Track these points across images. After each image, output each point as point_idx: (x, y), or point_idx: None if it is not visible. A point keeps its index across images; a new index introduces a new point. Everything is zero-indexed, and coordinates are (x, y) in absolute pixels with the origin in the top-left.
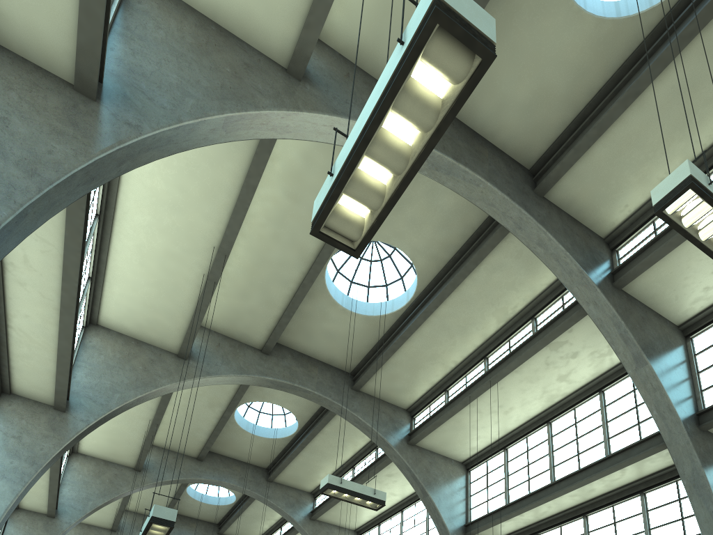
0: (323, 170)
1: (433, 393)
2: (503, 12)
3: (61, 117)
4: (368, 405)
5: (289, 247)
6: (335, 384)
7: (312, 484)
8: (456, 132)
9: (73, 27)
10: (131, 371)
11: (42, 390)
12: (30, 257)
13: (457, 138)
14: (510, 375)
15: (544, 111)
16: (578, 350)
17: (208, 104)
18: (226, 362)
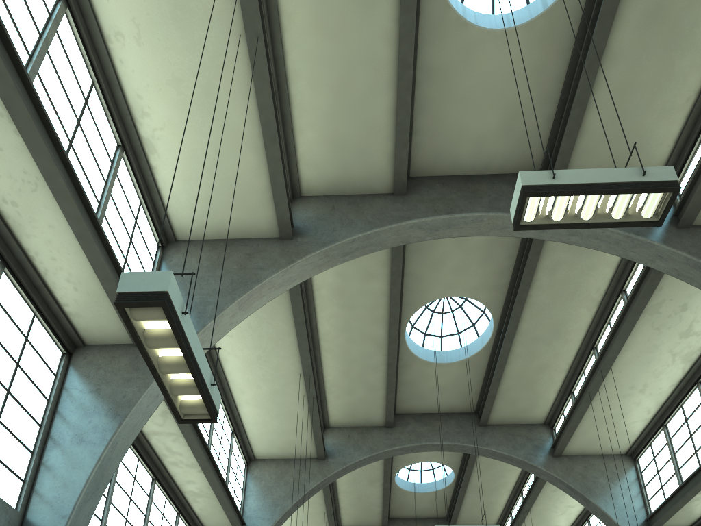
0: (357, 276)
1: (561, 399)
2: (437, 80)
3: (129, 369)
4: (500, 434)
5: (364, 342)
6: (462, 428)
7: (492, 519)
8: (447, 188)
9: (117, 315)
10: (285, 485)
11: (223, 524)
12: (169, 446)
13: (449, 193)
14: (621, 356)
15: (522, 122)
16: (685, 300)
17: (223, 301)
18: (358, 448)
